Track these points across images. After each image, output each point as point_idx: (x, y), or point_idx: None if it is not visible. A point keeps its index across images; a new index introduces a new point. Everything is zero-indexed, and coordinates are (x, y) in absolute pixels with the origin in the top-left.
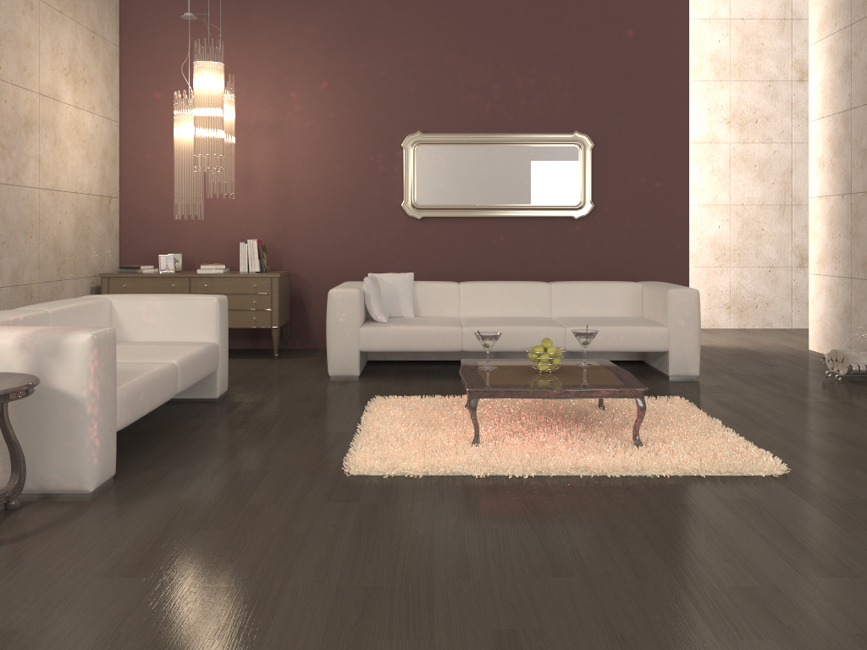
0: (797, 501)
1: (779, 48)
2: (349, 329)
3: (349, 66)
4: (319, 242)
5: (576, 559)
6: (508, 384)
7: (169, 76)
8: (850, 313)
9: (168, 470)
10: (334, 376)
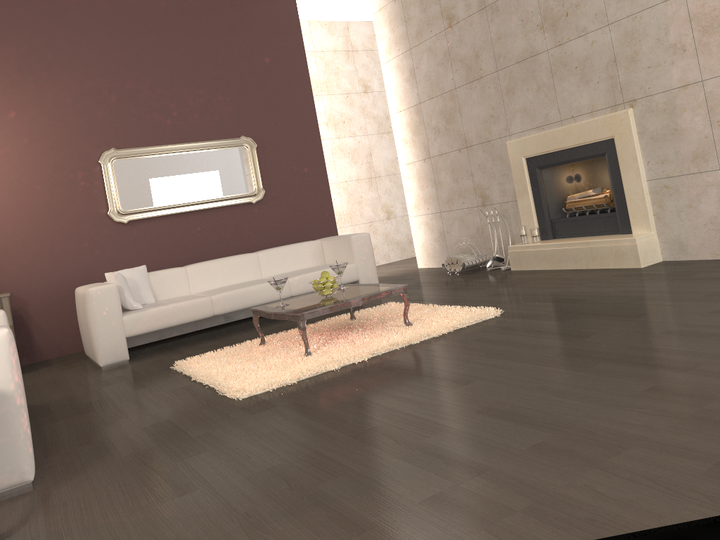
0: (525, 320)
1: (348, 71)
2: (113, 320)
3: (35, 96)
4: (31, 260)
5: (463, 375)
6: (319, 305)
7: None
8: (444, 235)
9: (73, 450)
10: (105, 366)
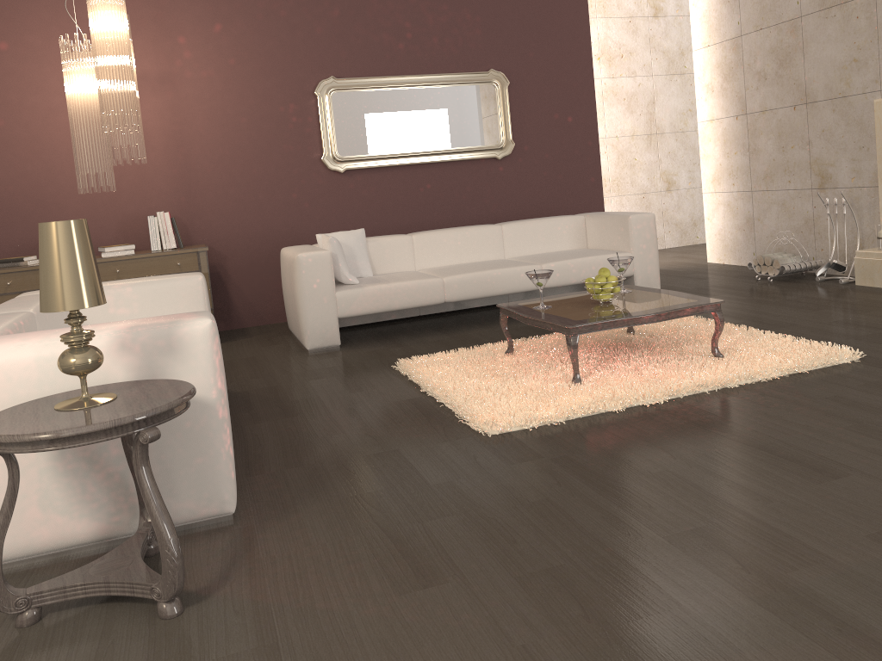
0: None
1: None
2: (325, 295)
3: (244, 5)
4: (232, 208)
5: (826, 460)
6: (597, 317)
7: (17, 21)
8: (752, 223)
9: (280, 472)
10: (312, 349)
